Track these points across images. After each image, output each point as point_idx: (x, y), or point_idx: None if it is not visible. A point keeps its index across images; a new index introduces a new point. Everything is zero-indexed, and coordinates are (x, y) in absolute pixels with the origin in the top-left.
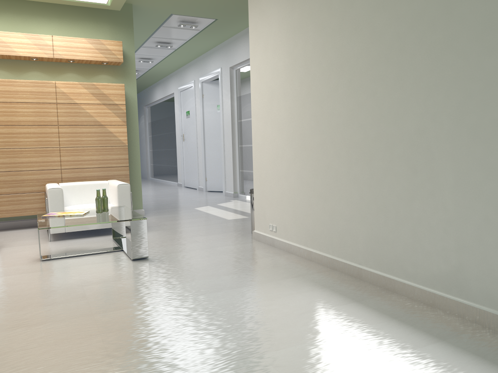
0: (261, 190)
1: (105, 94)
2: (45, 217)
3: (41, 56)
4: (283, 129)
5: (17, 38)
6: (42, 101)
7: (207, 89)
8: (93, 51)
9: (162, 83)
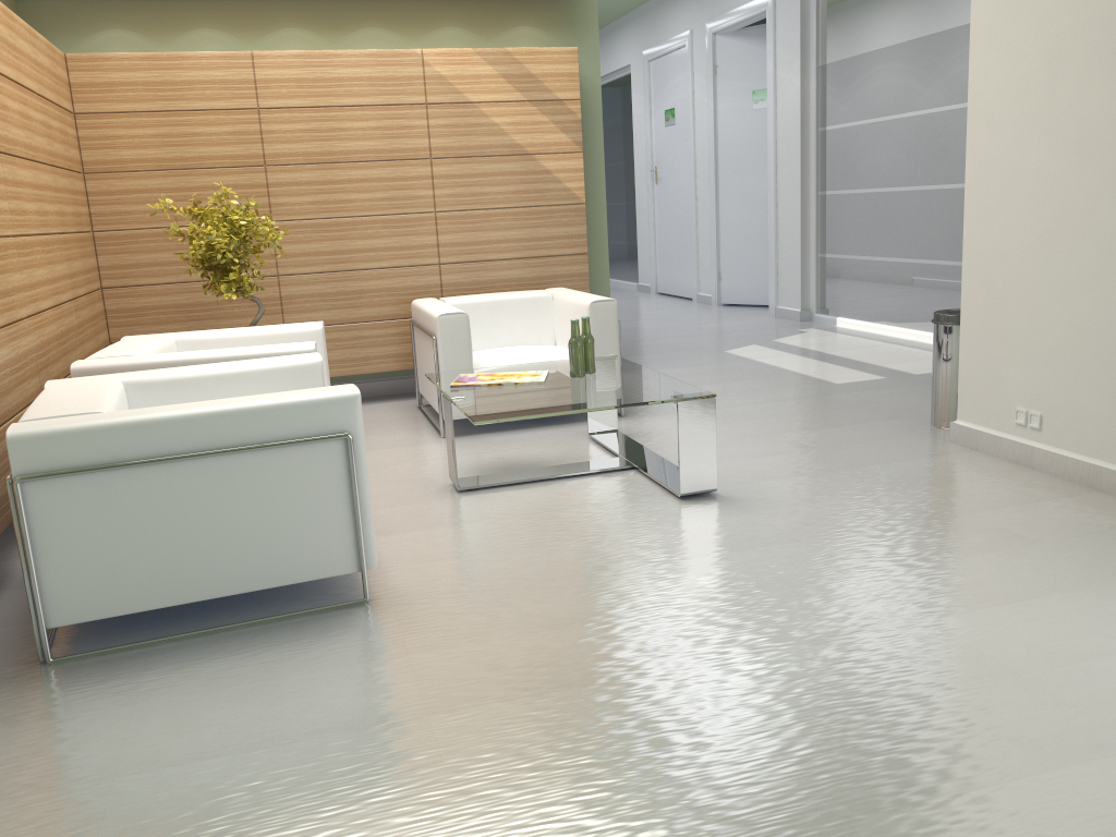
0: (990, 317)
1: (534, 77)
2: (457, 388)
3: None
4: (1095, 151)
5: None
6: (395, 100)
7: (727, 50)
8: None
9: None
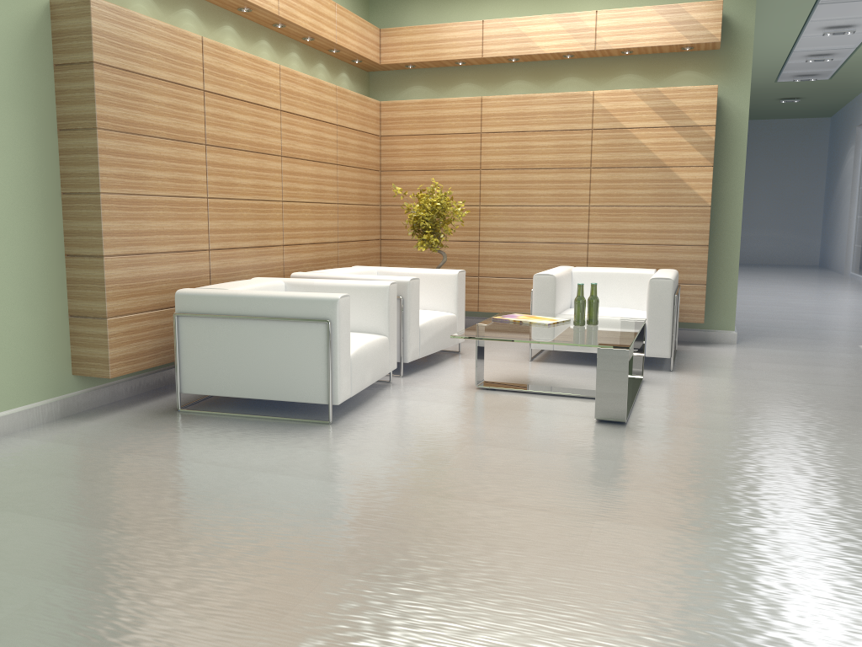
0: None
1: (678, 109)
2: (496, 320)
3: (575, 49)
4: None
5: (543, 24)
6: (570, 127)
7: None
8: (663, 29)
9: None
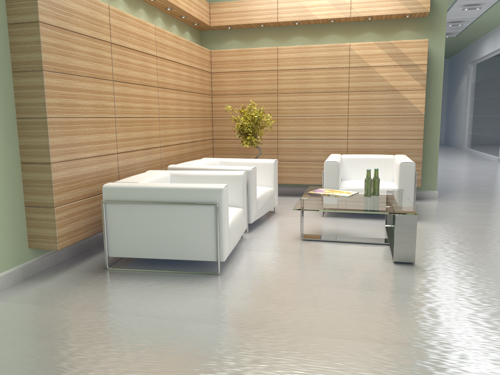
0: None
1: (403, 54)
2: (311, 194)
3: (338, 16)
4: None
5: (316, 0)
6: (335, 66)
7: None
8: (394, 3)
9: (493, 33)
